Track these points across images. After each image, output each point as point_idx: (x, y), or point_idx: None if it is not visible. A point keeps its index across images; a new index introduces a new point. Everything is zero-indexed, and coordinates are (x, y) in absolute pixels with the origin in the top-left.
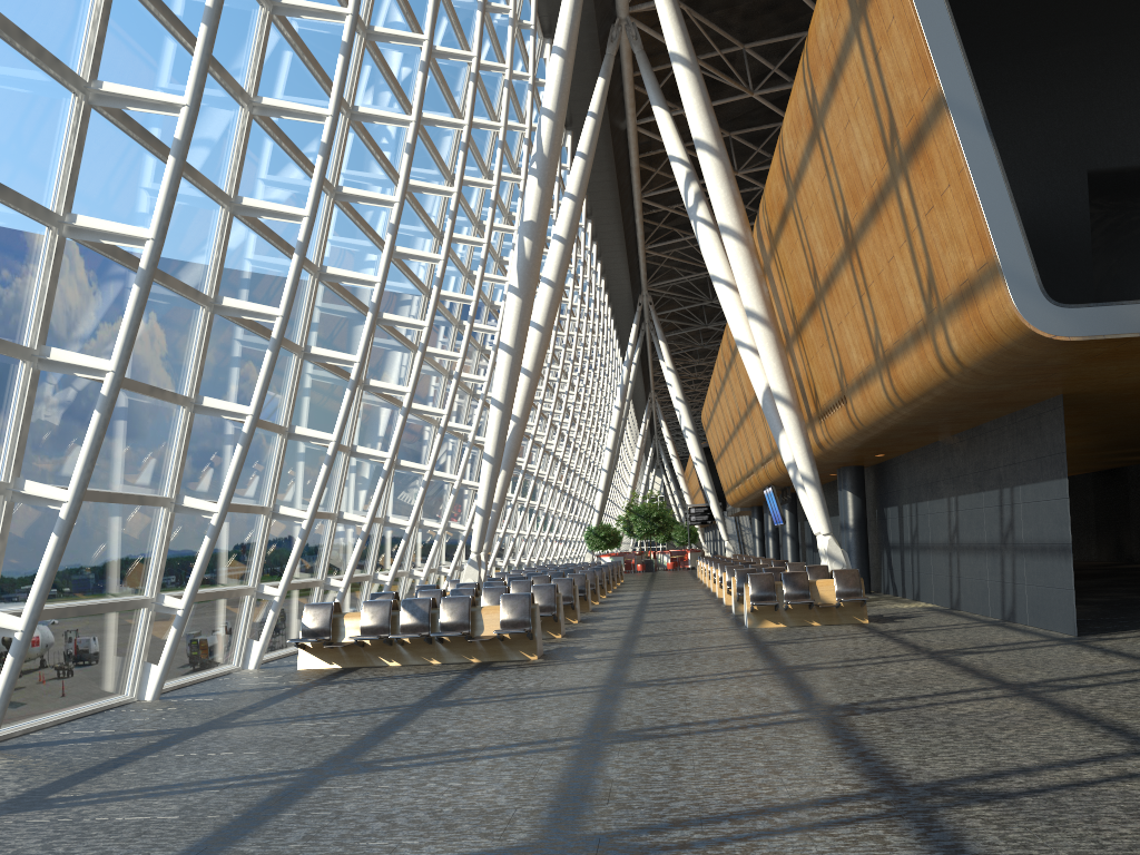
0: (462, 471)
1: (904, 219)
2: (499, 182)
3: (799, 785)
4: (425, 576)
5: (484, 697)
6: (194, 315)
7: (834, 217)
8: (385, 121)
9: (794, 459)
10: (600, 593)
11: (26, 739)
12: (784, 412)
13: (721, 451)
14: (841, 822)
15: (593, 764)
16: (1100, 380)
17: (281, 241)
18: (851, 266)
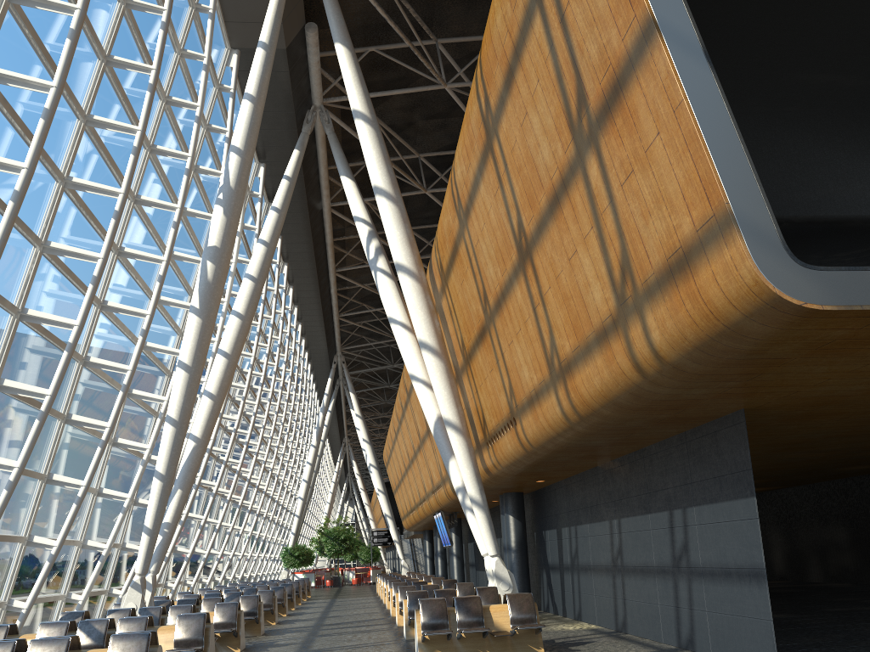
0: (134, 489)
1: (592, 202)
2: (183, 205)
3: None
4: (84, 599)
5: None
6: None
7: (507, 230)
8: (22, 85)
9: (463, 483)
10: (281, 612)
11: None
12: (454, 438)
13: (399, 482)
14: None
15: None
16: (794, 389)
17: None
18: (524, 278)
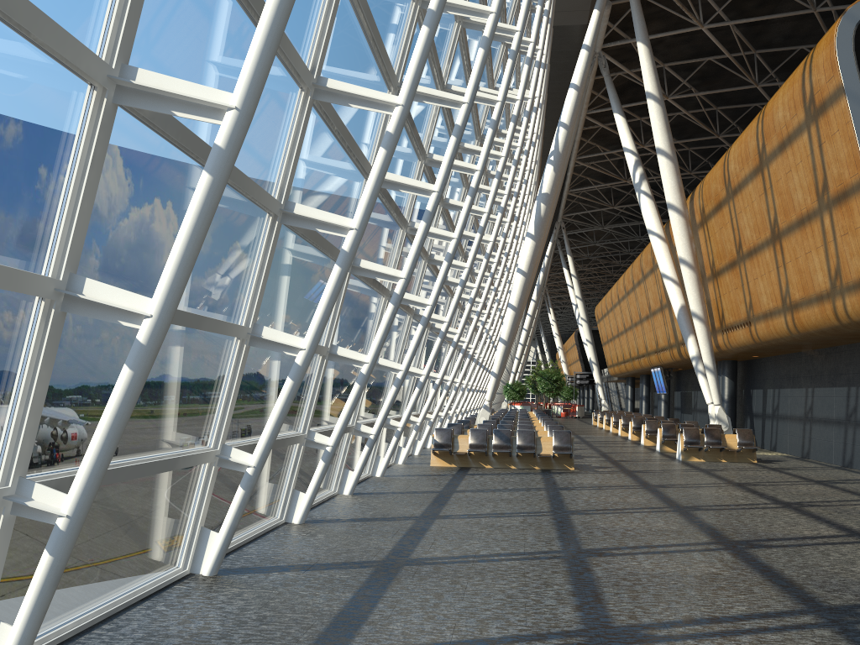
0: (481, 348)
1: (823, 234)
2: (530, 168)
3: (810, 530)
4: (453, 413)
5: (580, 487)
6: (420, 264)
7: (765, 218)
8: (501, 145)
9: (696, 354)
10: None
11: (357, 490)
12: (698, 325)
13: (612, 337)
14: (845, 542)
15: (695, 518)
16: None
17: (450, 218)
18: (773, 248)
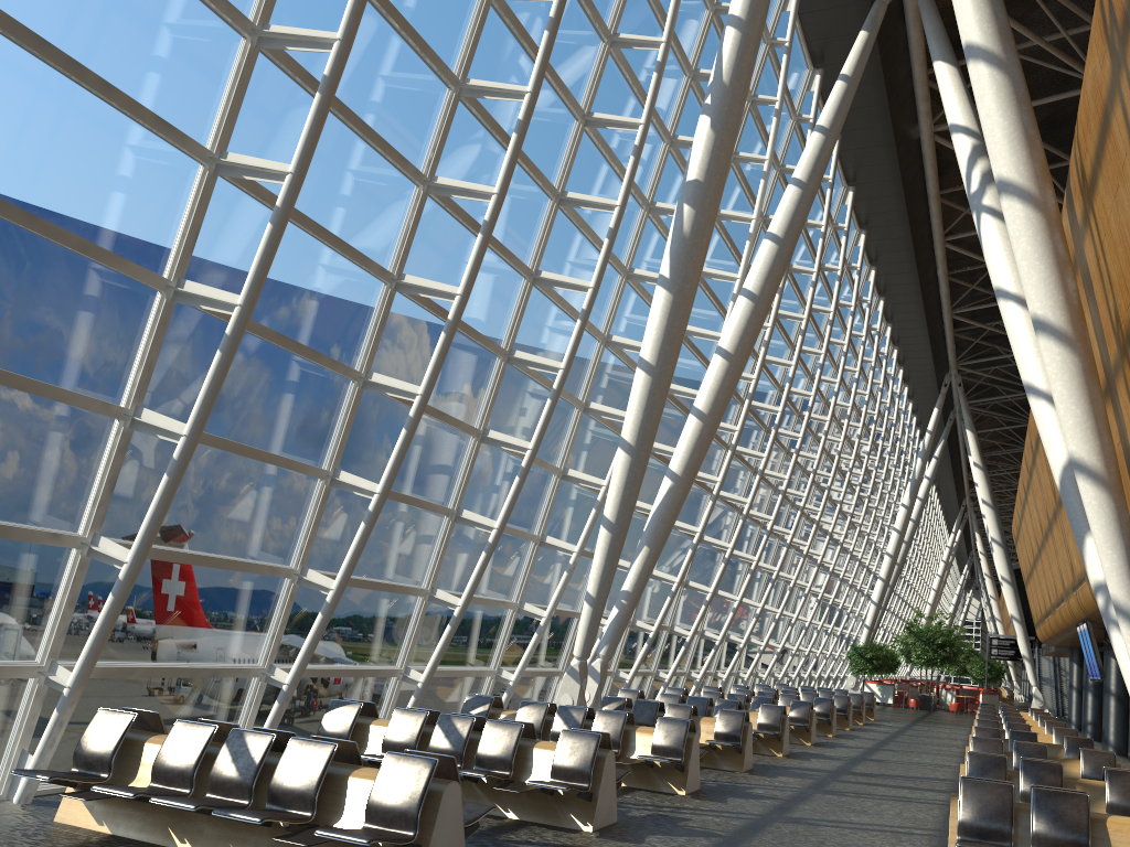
0: (583, 541)
1: None
2: (649, 119)
3: None
4: (515, 680)
5: None
6: None
7: None
8: None
9: None
10: (803, 738)
11: None
12: (1089, 494)
13: (1030, 570)
14: None
15: None
16: None
17: (78, 68)
18: None
